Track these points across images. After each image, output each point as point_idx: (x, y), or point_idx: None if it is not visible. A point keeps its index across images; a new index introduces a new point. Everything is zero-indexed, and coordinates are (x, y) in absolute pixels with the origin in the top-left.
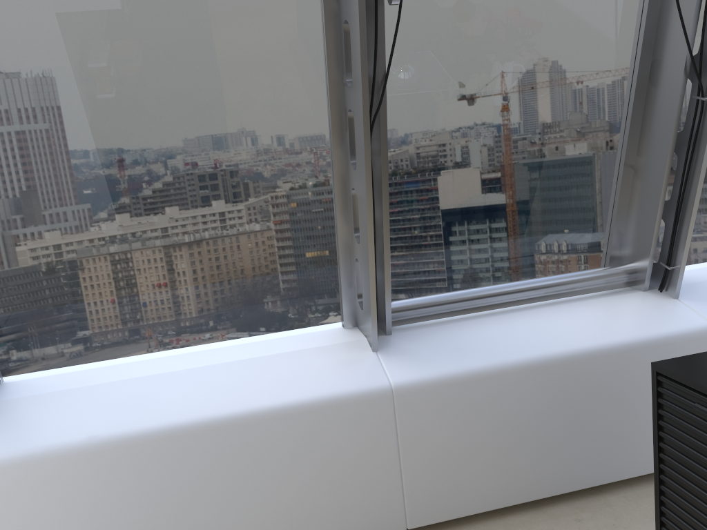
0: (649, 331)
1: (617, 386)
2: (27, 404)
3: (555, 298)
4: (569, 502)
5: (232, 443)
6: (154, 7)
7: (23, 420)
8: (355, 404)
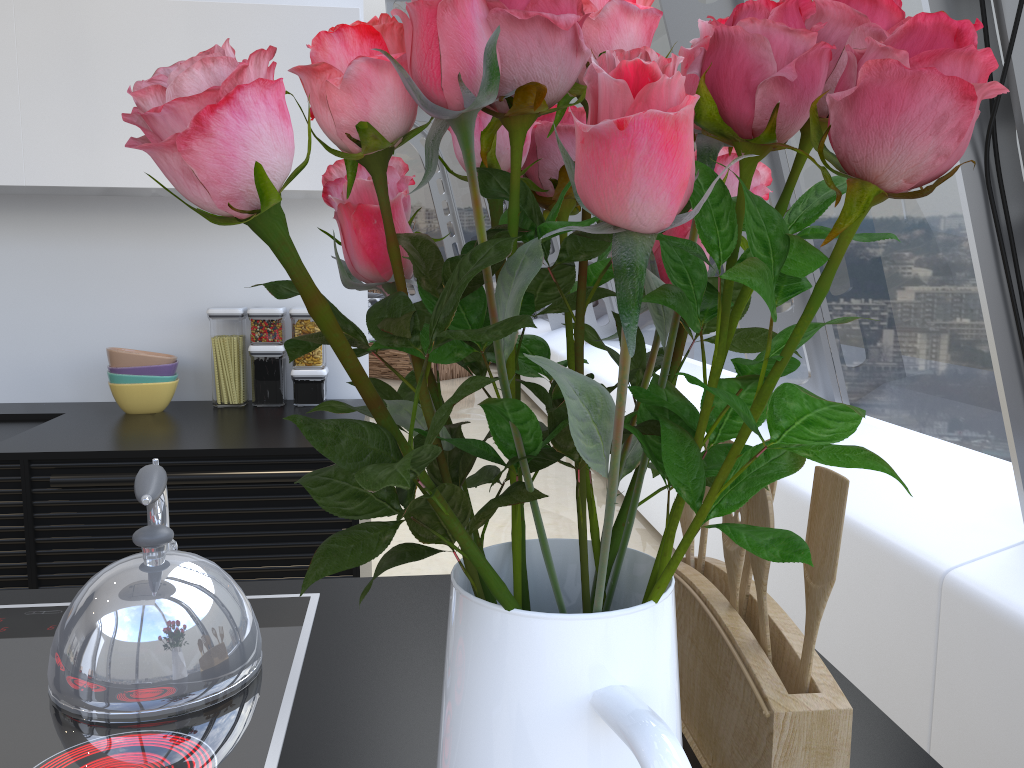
0: None
1: None
2: None
3: None
4: None
5: None
6: None
7: None
8: (904, 568)
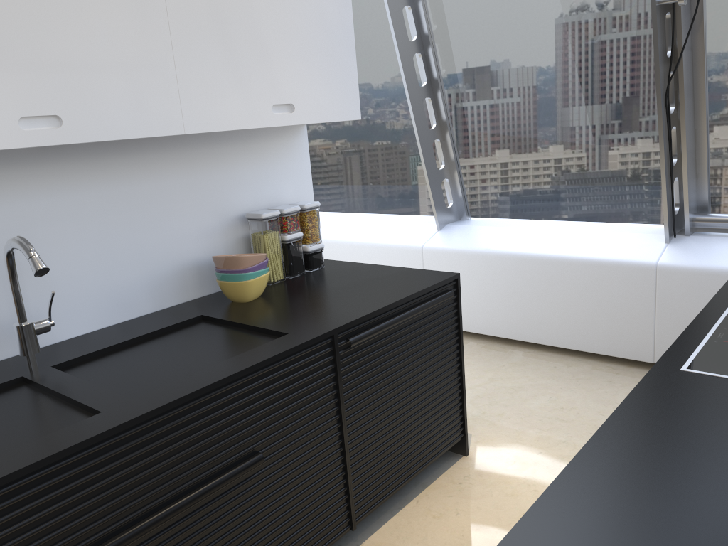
0: None
1: None
2: (470, 229)
3: None
4: None
5: (552, 271)
6: (553, 14)
7: (465, 235)
8: (628, 269)
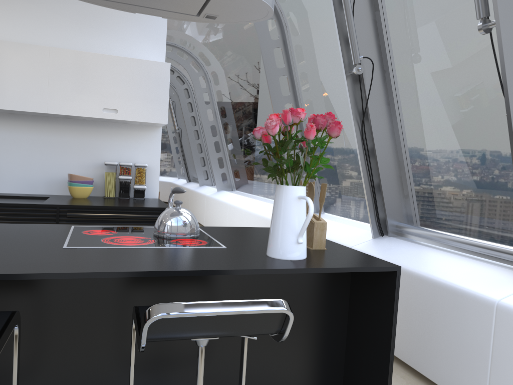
0: (460, 283)
1: (428, 306)
2: None
3: (475, 255)
4: (400, 367)
5: None
6: (338, 81)
7: None
8: None
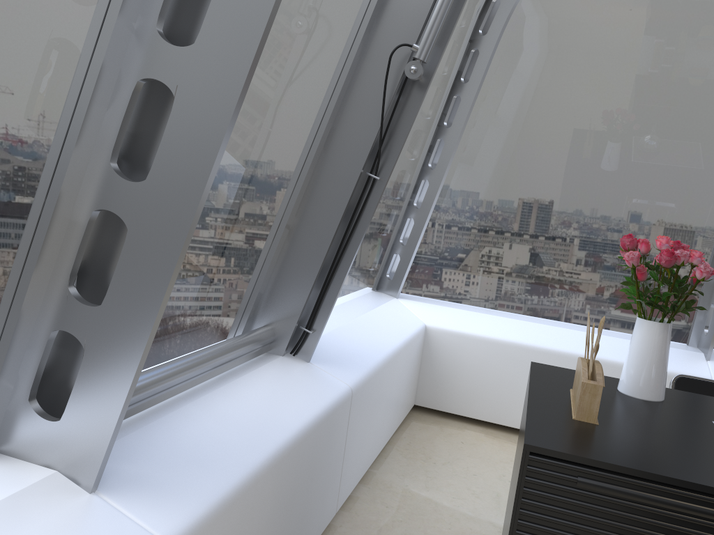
0: (323, 400)
1: (310, 464)
2: None
3: (225, 370)
4: None
5: None
6: None
7: None
8: None
